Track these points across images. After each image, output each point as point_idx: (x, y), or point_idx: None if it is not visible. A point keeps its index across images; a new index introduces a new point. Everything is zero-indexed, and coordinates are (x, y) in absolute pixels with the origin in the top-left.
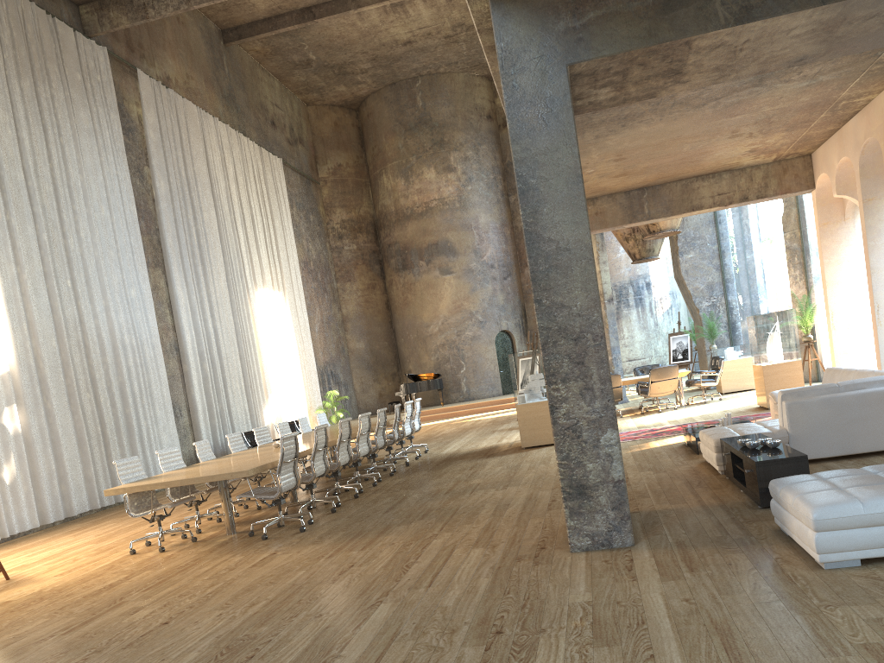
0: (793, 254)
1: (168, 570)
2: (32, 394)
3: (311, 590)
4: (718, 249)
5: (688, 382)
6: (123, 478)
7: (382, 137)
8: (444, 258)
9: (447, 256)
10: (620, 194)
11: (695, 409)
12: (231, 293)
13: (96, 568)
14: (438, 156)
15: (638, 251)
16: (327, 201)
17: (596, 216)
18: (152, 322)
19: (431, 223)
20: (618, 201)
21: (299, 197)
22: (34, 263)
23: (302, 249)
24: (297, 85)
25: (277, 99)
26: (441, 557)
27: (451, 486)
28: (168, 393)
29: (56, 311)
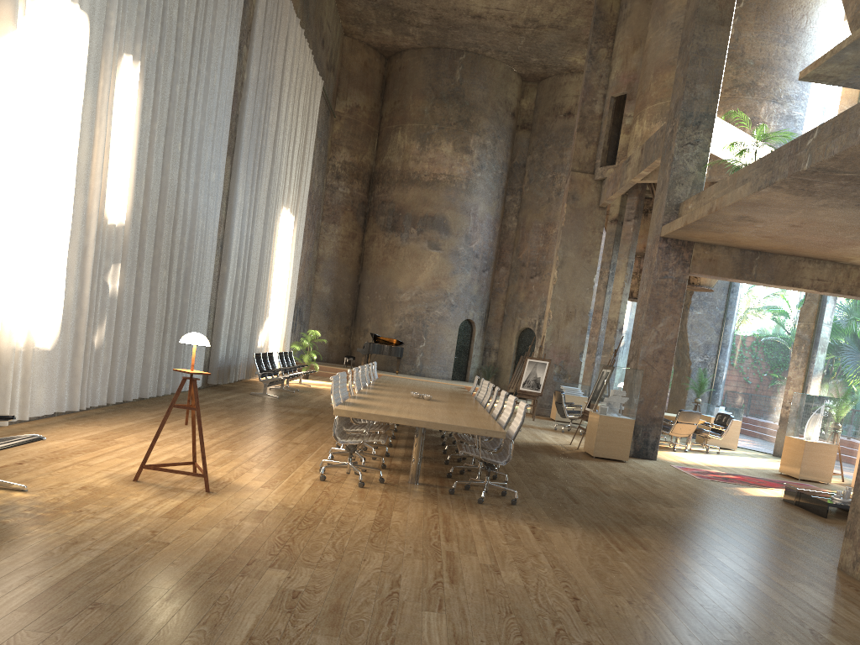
0: (802, 343)
1: (424, 517)
2: (131, 258)
3: (689, 594)
4: (724, 314)
5: (696, 430)
6: (335, 398)
7: (409, 95)
8: (436, 233)
9: (440, 233)
10: (736, 250)
11: (709, 458)
12: (268, 204)
13: (305, 489)
14: (460, 134)
15: (637, 291)
16: (336, 137)
17: (709, 262)
18: (217, 212)
19: (434, 195)
20: (732, 255)
21: (320, 124)
22: (162, 114)
23: (311, 178)
24: (349, 13)
25: (330, 19)
26: (771, 584)
27: (595, 487)
28: (210, 291)
29: (166, 173)
